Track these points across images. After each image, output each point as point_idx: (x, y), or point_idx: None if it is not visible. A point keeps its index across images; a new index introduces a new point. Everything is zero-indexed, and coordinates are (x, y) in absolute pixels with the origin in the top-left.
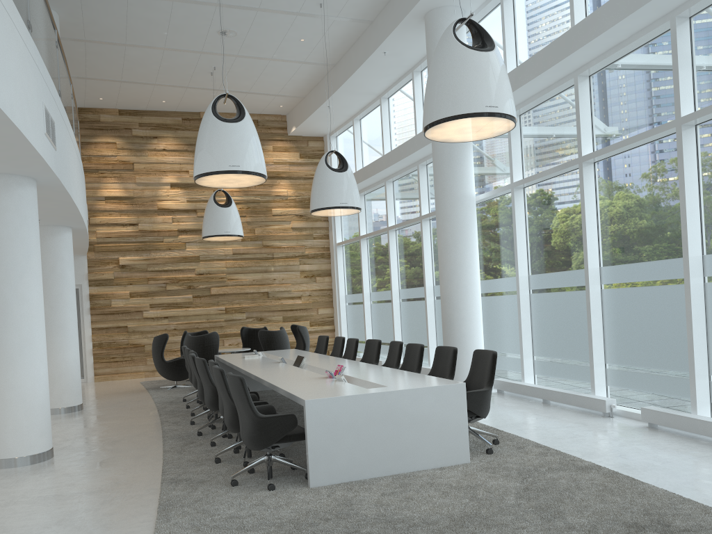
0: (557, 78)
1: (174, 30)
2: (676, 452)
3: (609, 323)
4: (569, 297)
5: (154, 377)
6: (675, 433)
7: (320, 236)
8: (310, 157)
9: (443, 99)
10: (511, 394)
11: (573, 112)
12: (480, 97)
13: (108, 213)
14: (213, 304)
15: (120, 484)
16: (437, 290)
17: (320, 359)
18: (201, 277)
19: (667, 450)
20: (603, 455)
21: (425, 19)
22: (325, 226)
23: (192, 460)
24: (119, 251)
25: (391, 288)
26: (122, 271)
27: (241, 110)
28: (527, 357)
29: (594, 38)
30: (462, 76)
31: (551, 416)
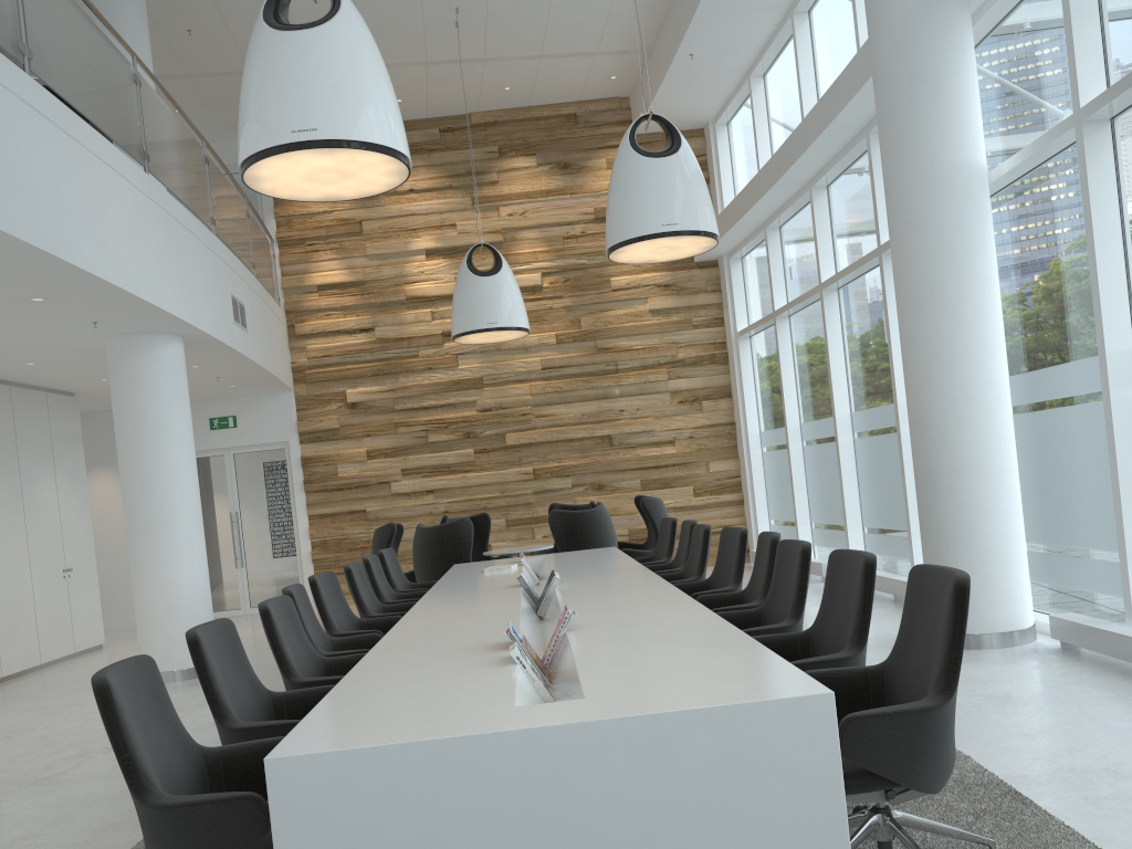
0: None
1: None
2: None
3: None
4: None
5: None
6: None
7: (707, 321)
8: None
9: None
10: (1098, 656)
11: None
12: None
13: (325, 314)
14: (512, 464)
15: None
16: None
17: (609, 576)
18: (487, 416)
19: None
20: None
21: None
22: (714, 301)
23: None
24: (345, 379)
25: (833, 411)
26: (353, 414)
27: (334, 2)
28: None
29: None
30: None
31: None
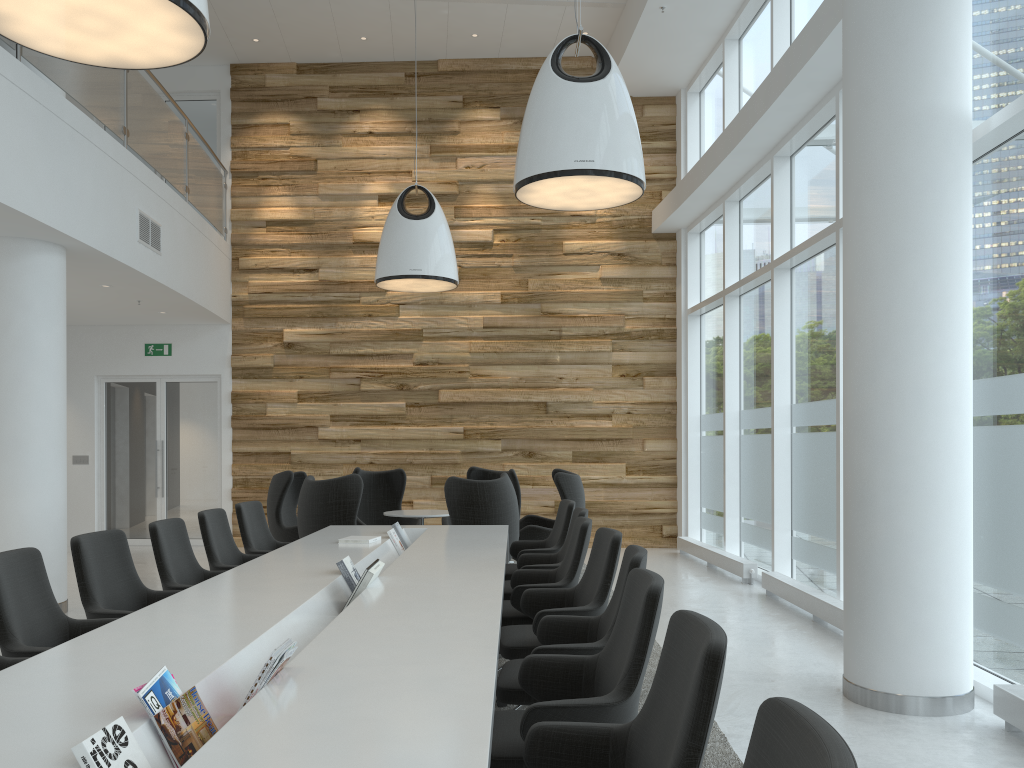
0: None
1: None
2: None
3: None
4: None
5: None
6: None
7: (658, 295)
8: (646, 138)
9: None
10: None
11: None
12: None
13: (270, 250)
14: (443, 421)
15: None
16: None
17: (450, 572)
18: (422, 370)
19: None
20: None
21: None
22: (668, 275)
23: None
24: (284, 317)
25: (772, 400)
26: (288, 354)
27: None
28: None
29: None
30: None
31: None
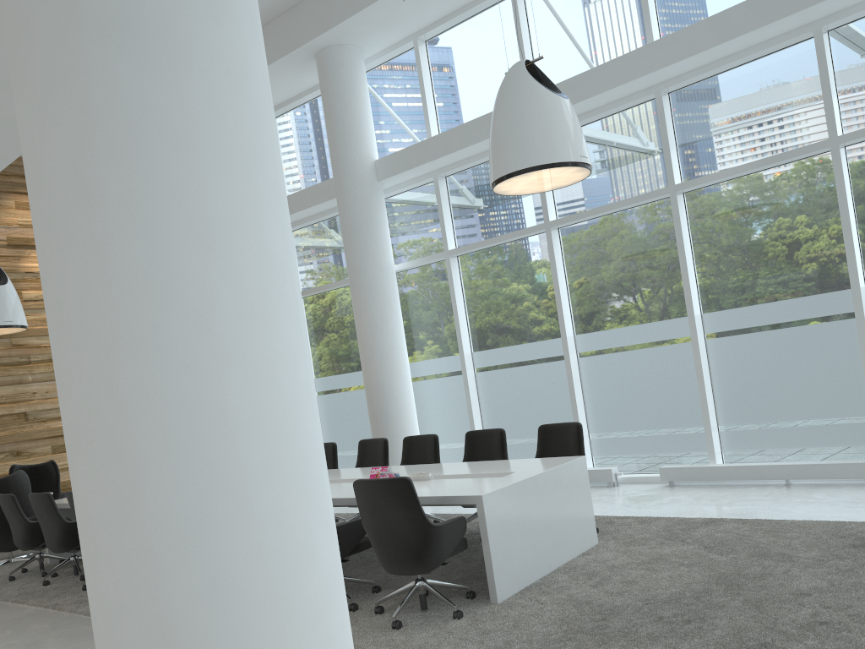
0: None
1: None
2: (740, 496)
3: (591, 392)
4: (533, 370)
5: None
6: (702, 485)
7: None
8: None
9: (537, 145)
10: None
11: None
12: (575, 146)
13: None
14: None
15: None
16: (320, 383)
17: None
18: None
19: (731, 497)
20: (691, 511)
21: (319, 55)
22: None
23: None
24: None
25: None
26: None
27: None
28: None
29: (579, 101)
30: (554, 122)
31: None
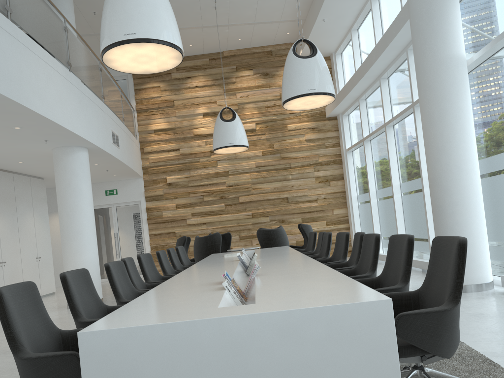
0: None
1: None
2: None
3: None
4: None
5: None
6: None
7: (332, 144)
8: None
9: None
10: None
11: None
12: None
13: (157, 143)
14: (242, 211)
15: None
16: None
17: (282, 256)
18: (230, 189)
19: None
20: None
21: None
22: (335, 135)
23: None
24: (166, 172)
25: (391, 183)
26: (169, 188)
27: None
28: None
29: None
30: None
31: None
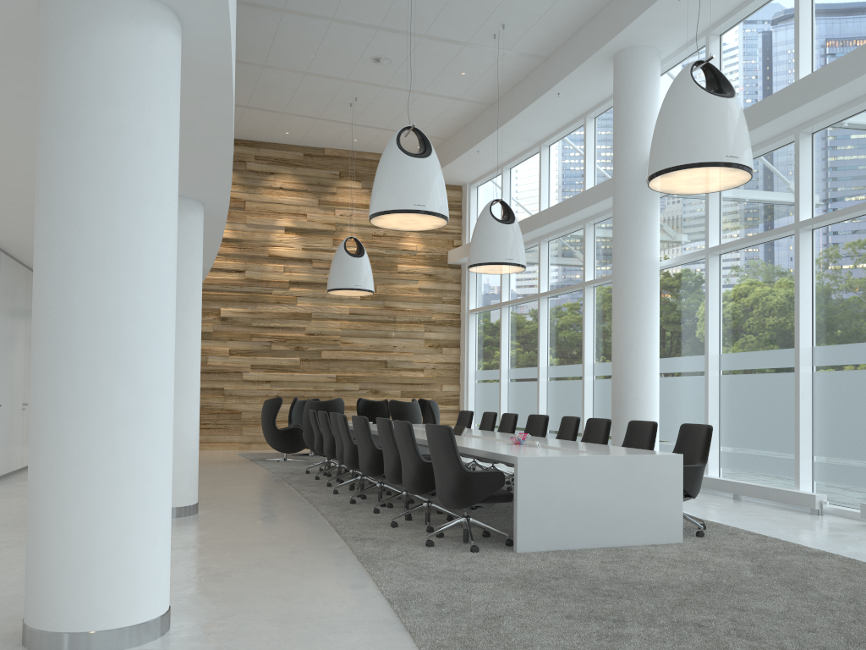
0: (774, 133)
1: (323, 54)
2: None
3: (820, 410)
4: (770, 379)
5: (250, 450)
6: None
7: (451, 300)
8: None
9: (678, 146)
10: None
11: (789, 173)
12: (720, 146)
13: None
14: (323, 371)
15: (297, 538)
16: (597, 368)
17: (477, 432)
18: (311, 338)
19: None
20: (829, 545)
21: (614, 59)
22: (456, 289)
23: (362, 523)
24: (221, 301)
25: (538, 364)
26: (223, 324)
27: (427, 145)
28: (712, 447)
29: (828, 92)
30: (700, 122)
31: (750, 510)
